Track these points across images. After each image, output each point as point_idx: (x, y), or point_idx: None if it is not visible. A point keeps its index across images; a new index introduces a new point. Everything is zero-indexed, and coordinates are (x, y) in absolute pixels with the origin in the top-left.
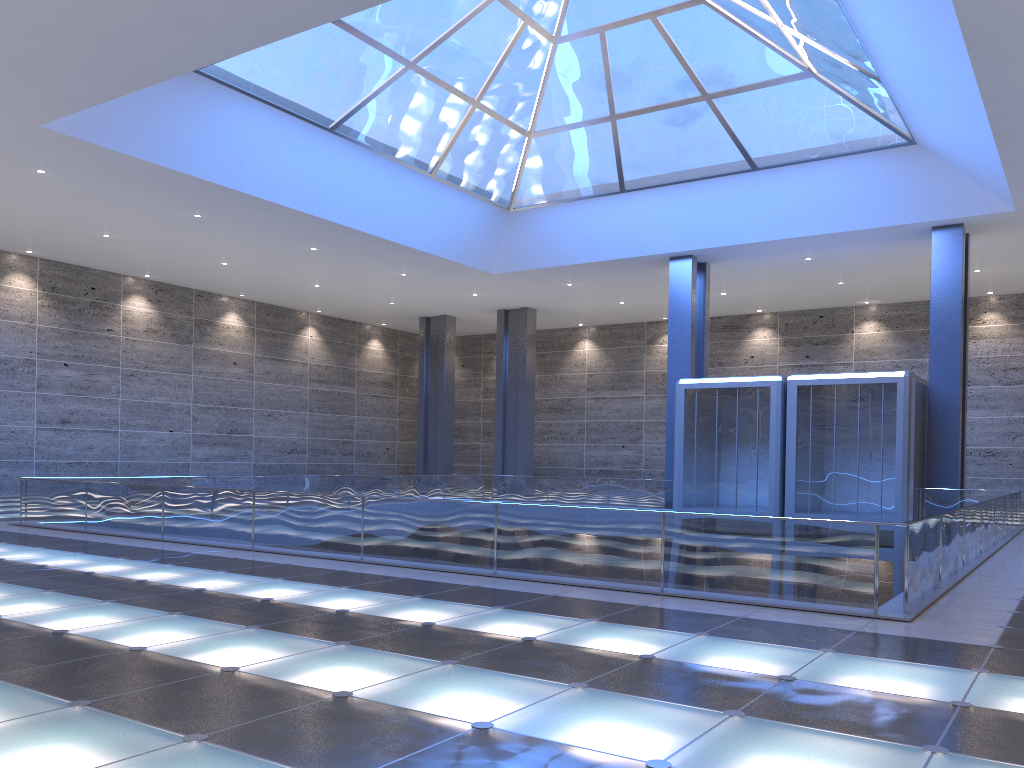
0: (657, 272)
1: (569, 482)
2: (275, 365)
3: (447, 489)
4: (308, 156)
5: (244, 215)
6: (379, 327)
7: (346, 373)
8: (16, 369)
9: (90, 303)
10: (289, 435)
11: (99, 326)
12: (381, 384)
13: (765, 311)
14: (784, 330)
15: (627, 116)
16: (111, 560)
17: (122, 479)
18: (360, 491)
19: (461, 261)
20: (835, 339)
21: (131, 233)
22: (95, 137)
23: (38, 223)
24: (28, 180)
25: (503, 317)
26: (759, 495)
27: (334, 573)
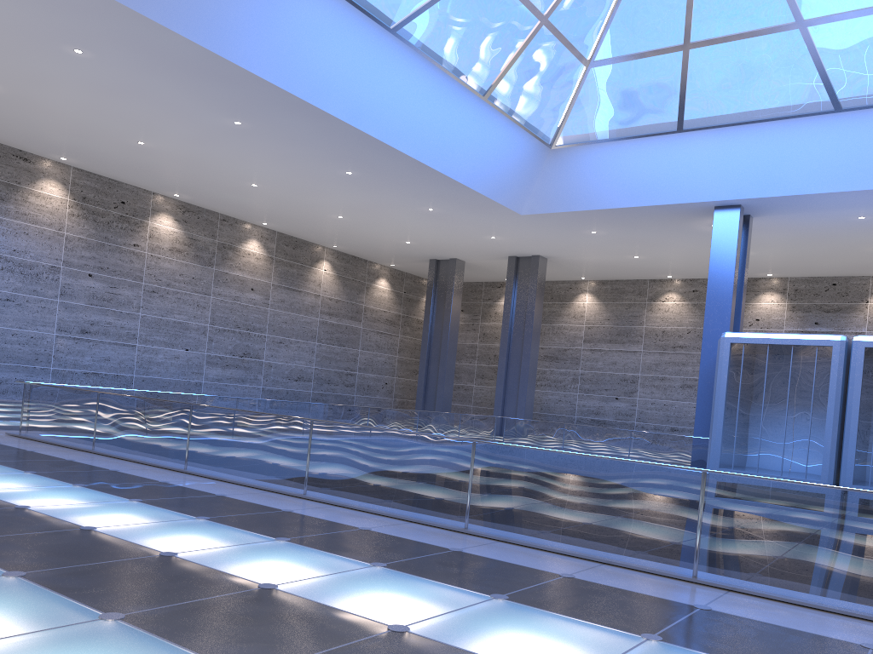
0: (691, 223)
1: (587, 431)
2: (290, 294)
3: (462, 428)
4: (364, 59)
5: (286, 125)
6: (387, 267)
7: (354, 308)
8: (41, 275)
9: (119, 217)
10: (297, 363)
11: (126, 240)
12: (385, 322)
13: (775, 275)
14: (793, 295)
15: (703, 45)
16: (121, 503)
17: (139, 392)
18: (381, 424)
19: (494, 198)
20: (848, 308)
21: (166, 141)
22: (140, 5)
23: (73, 123)
24: (64, 63)
25: (514, 264)
26: (810, 462)
27: (450, 556)
